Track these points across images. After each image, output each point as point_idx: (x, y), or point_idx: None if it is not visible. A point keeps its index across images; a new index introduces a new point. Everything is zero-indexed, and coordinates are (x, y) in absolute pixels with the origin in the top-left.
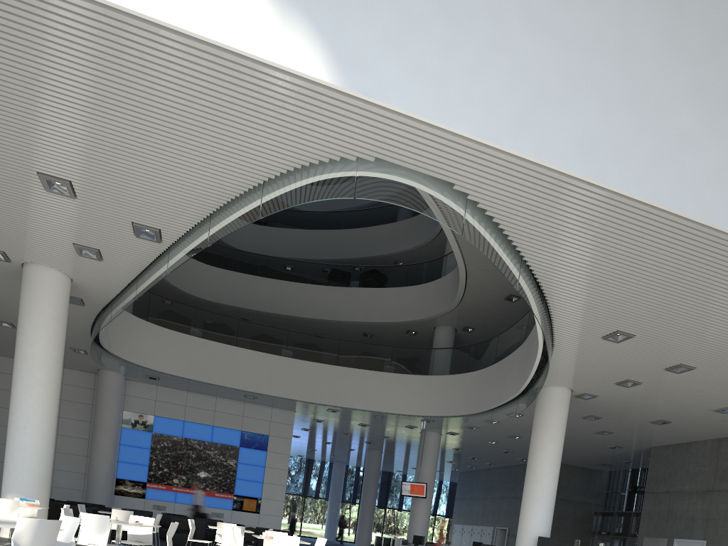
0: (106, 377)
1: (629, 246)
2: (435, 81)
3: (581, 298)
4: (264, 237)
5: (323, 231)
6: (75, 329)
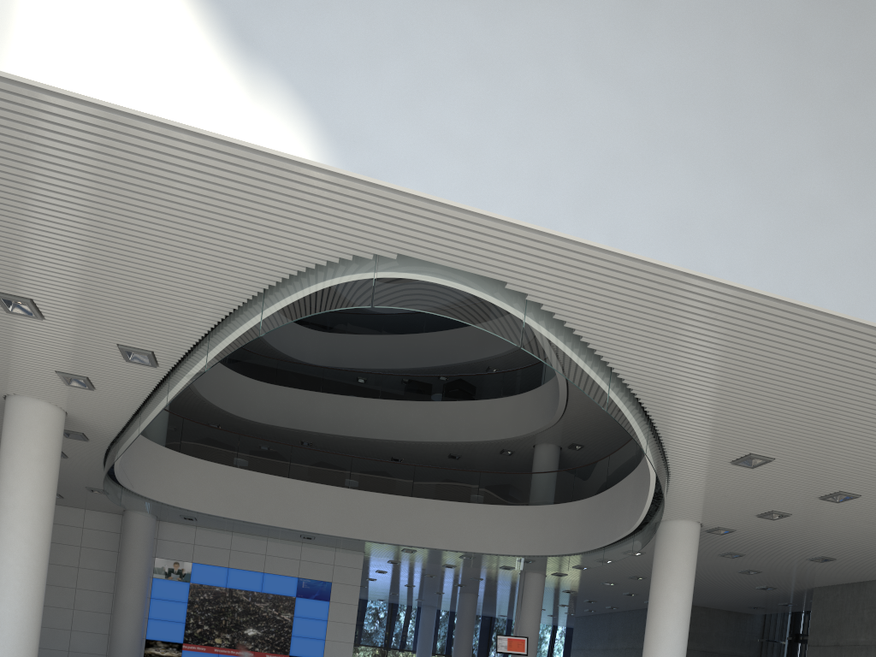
0: (133, 519)
1: (751, 350)
2: (464, 152)
3: (696, 416)
4: (331, 346)
5: (401, 336)
6: (86, 467)
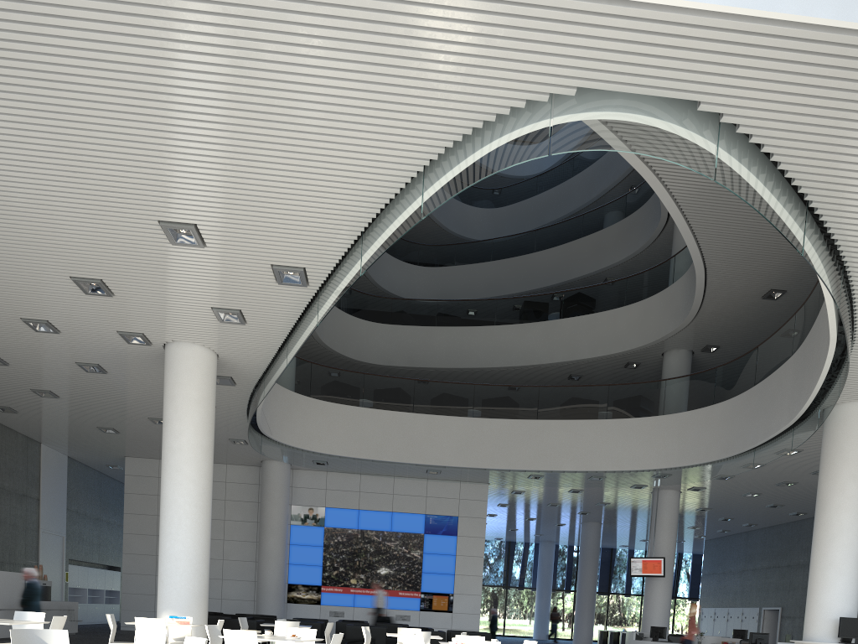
0: (270, 469)
1: None
2: None
3: None
4: (440, 281)
5: (511, 259)
6: (231, 416)
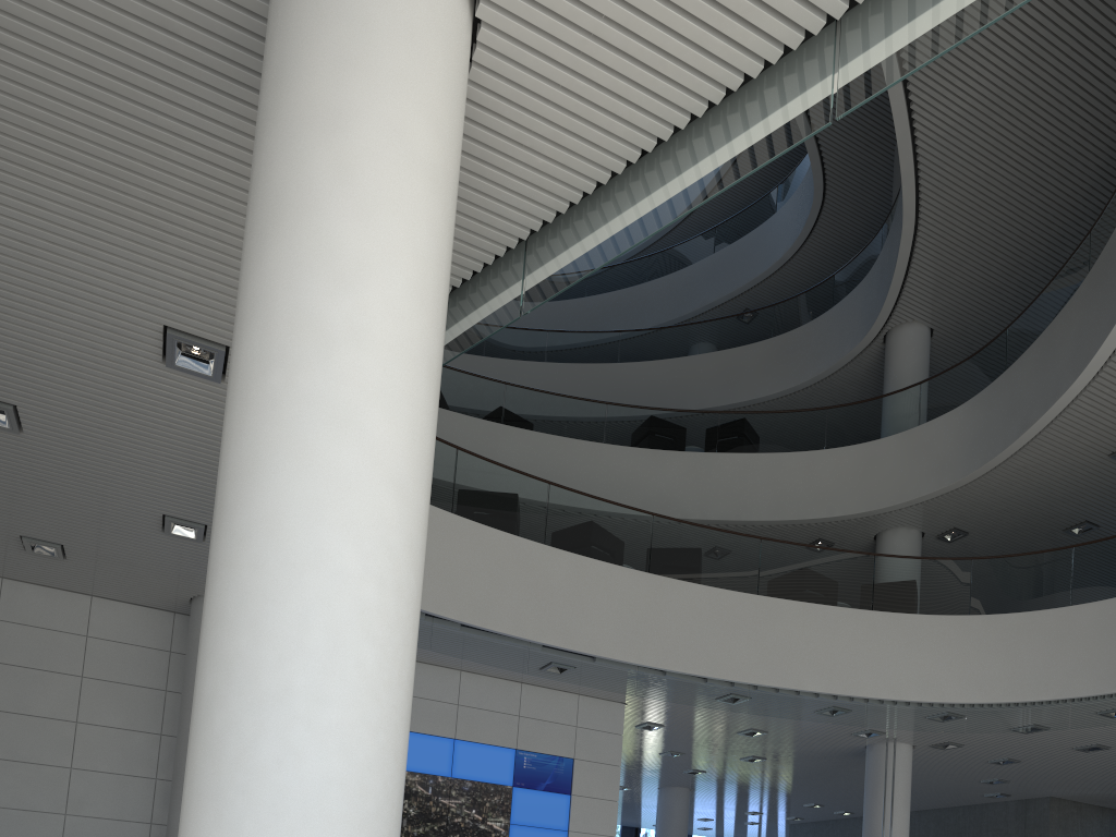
0: None
1: None
2: None
3: None
4: None
5: (581, 366)
6: None
